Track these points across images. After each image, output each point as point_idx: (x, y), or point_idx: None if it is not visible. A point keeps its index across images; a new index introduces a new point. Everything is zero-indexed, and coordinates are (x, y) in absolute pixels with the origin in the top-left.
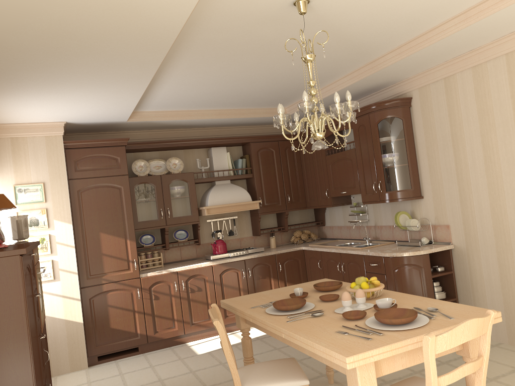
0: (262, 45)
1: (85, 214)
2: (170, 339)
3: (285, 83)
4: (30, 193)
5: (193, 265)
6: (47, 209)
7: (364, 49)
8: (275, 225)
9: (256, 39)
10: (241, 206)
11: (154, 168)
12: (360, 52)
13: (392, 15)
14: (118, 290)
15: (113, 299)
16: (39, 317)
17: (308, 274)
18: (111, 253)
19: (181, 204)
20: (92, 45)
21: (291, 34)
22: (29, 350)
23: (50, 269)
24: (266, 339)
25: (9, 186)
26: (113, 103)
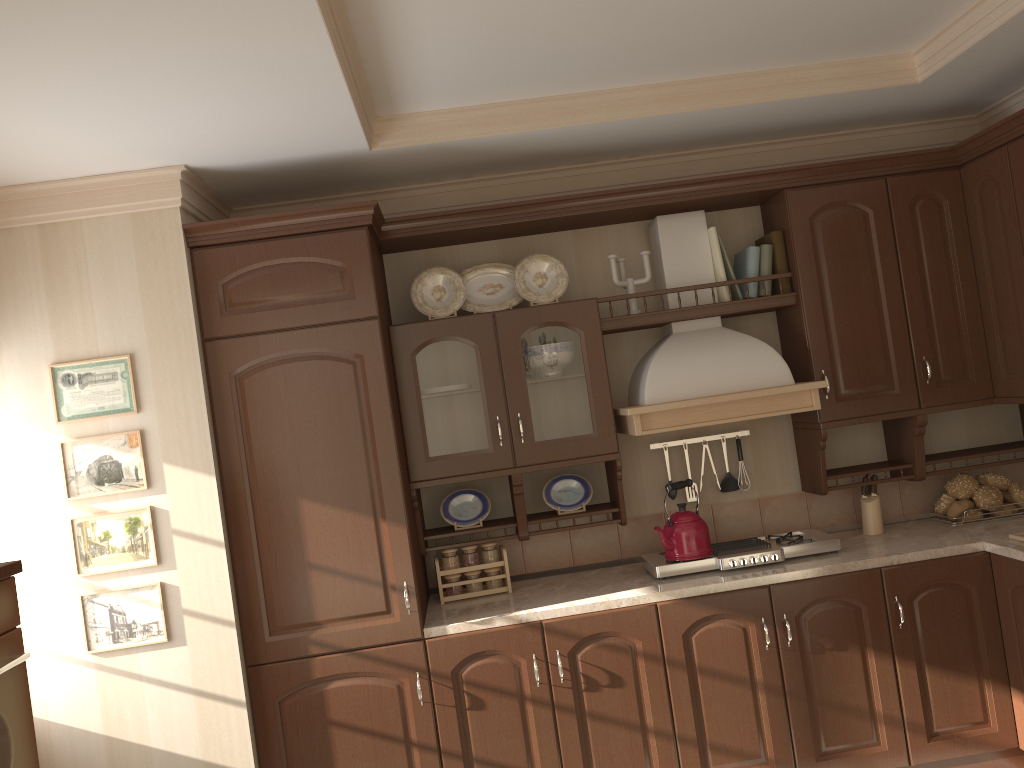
0: None
1: (254, 444)
2: None
3: None
4: (95, 386)
5: (594, 602)
6: (143, 433)
7: None
8: (879, 456)
9: None
10: (757, 404)
11: (480, 291)
12: None
13: None
14: (360, 677)
15: (345, 704)
16: None
17: (1009, 640)
18: (334, 561)
19: (561, 400)
20: None
21: None
22: None
23: (156, 611)
24: None
25: (39, 369)
26: (253, 70)
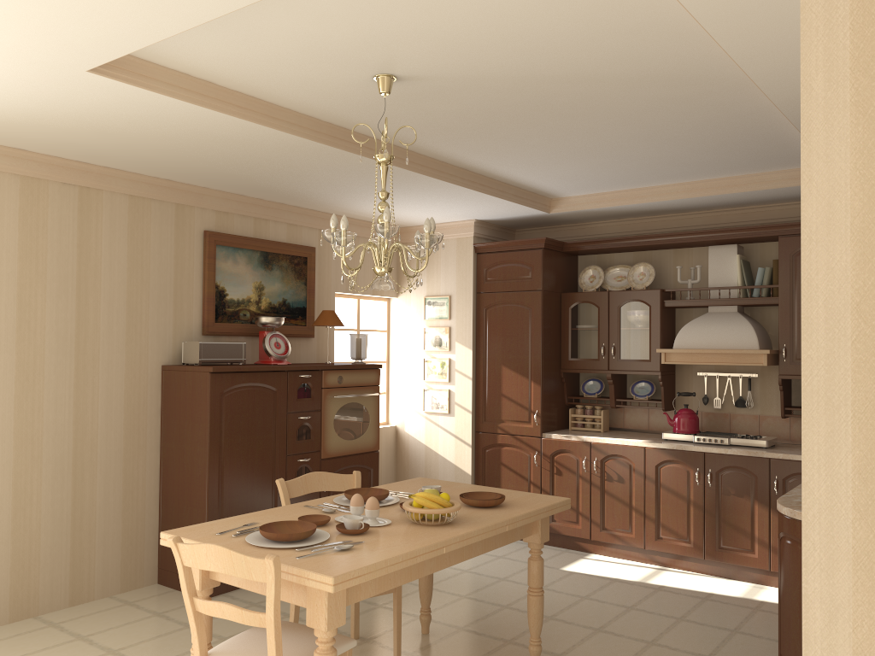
0: (484, 116)
1: (488, 339)
2: (571, 538)
3: (691, 138)
4: (437, 307)
5: (616, 439)
6: (450, 328)
7: (675, 77)
8: None
9: (456, 114)
10: (730, 357)
11: (614, 279)
12: (683, 81)
13: (556, 41)
14: (515, 447)
15: (508, 457)
16: (313, 440)
17: None
18: (511, 395)
19: (635, 340)
20: (290, 165)
21: (483, 99)
22: (207, 456)
23: (446, 400)
24: (662, 594)
25: (421, 298)
26: (465, 199)
